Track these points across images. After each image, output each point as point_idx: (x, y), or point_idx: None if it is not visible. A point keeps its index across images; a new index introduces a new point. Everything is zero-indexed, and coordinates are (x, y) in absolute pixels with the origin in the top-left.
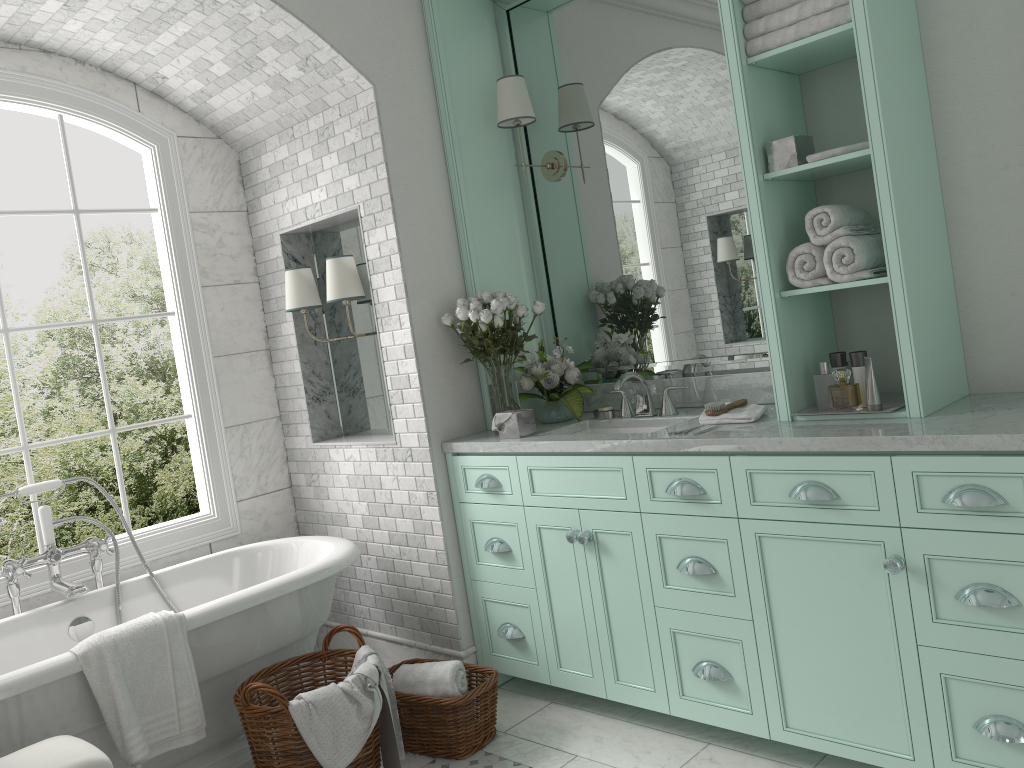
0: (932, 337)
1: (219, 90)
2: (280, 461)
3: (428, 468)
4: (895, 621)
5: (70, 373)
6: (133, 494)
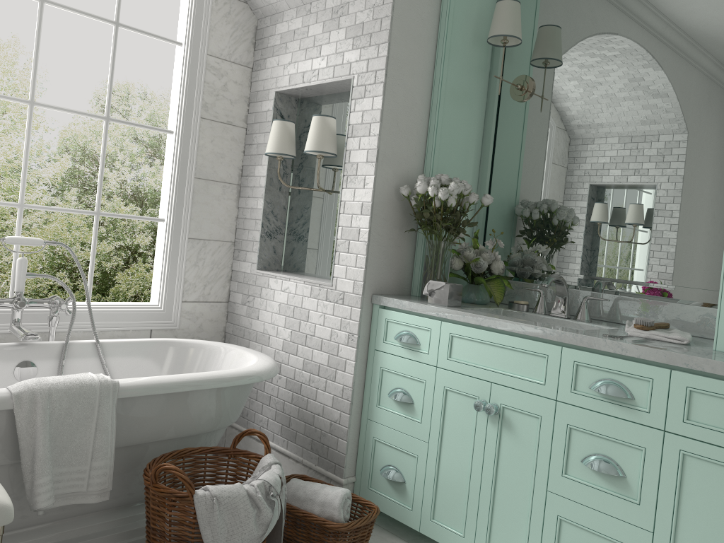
0: None
1: None
2: (225, 278)
3: (356, 313)
4: None
5: (74, 182)
6: (96, 284)
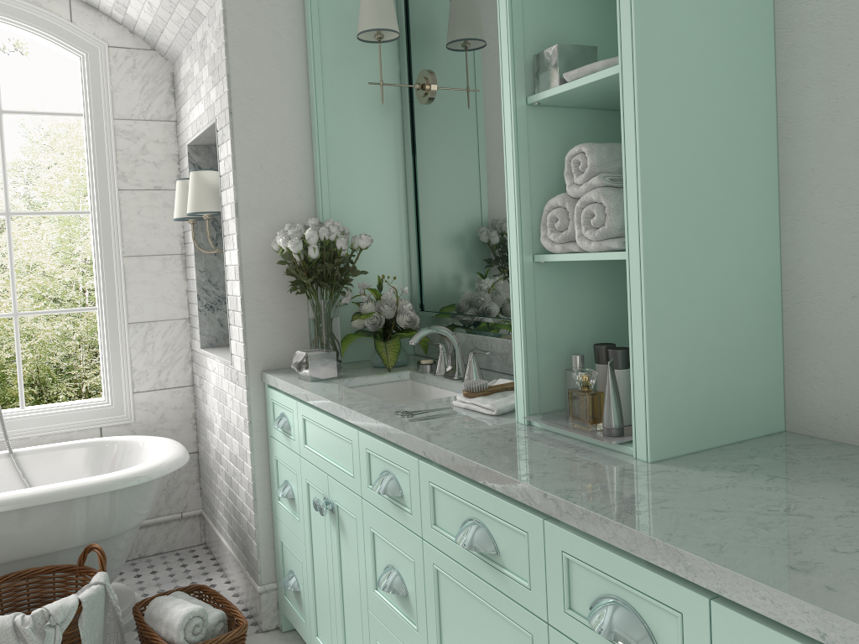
0: (702, 346)
1: (127, 0)
2: (184, 360)
3: (245, 395)
4: None
5: None
6: None
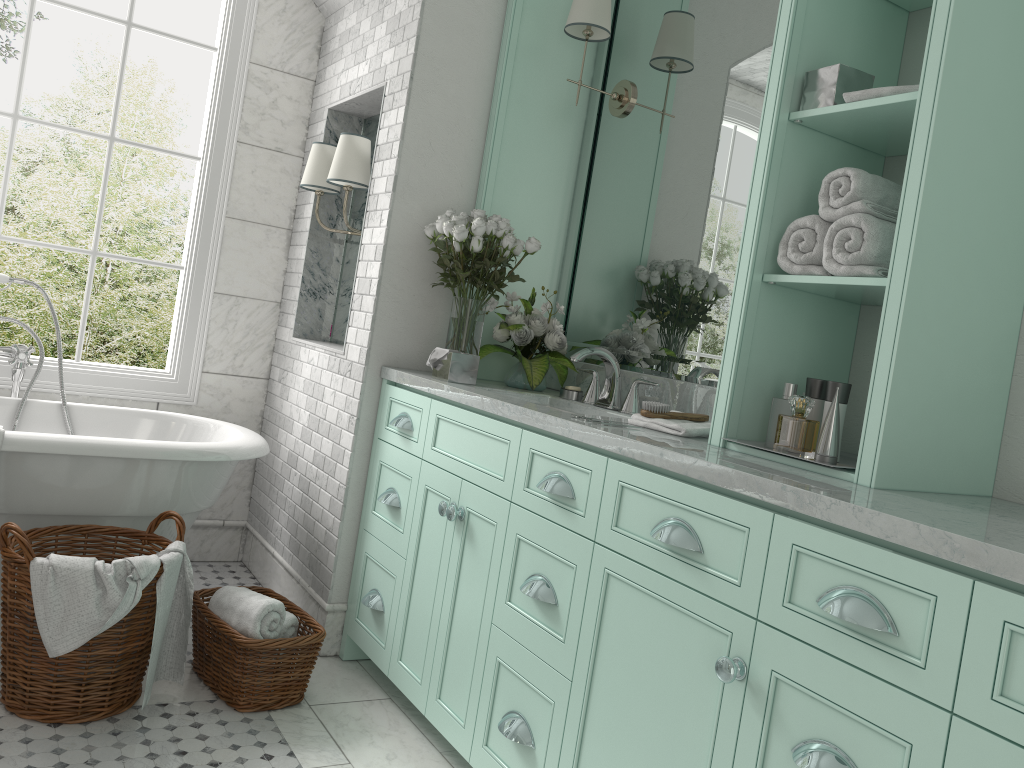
0: (939, 386)
1: None
2: (265, 349)
3: (358, 388)
4: (714, 752)
5: None
6: None
